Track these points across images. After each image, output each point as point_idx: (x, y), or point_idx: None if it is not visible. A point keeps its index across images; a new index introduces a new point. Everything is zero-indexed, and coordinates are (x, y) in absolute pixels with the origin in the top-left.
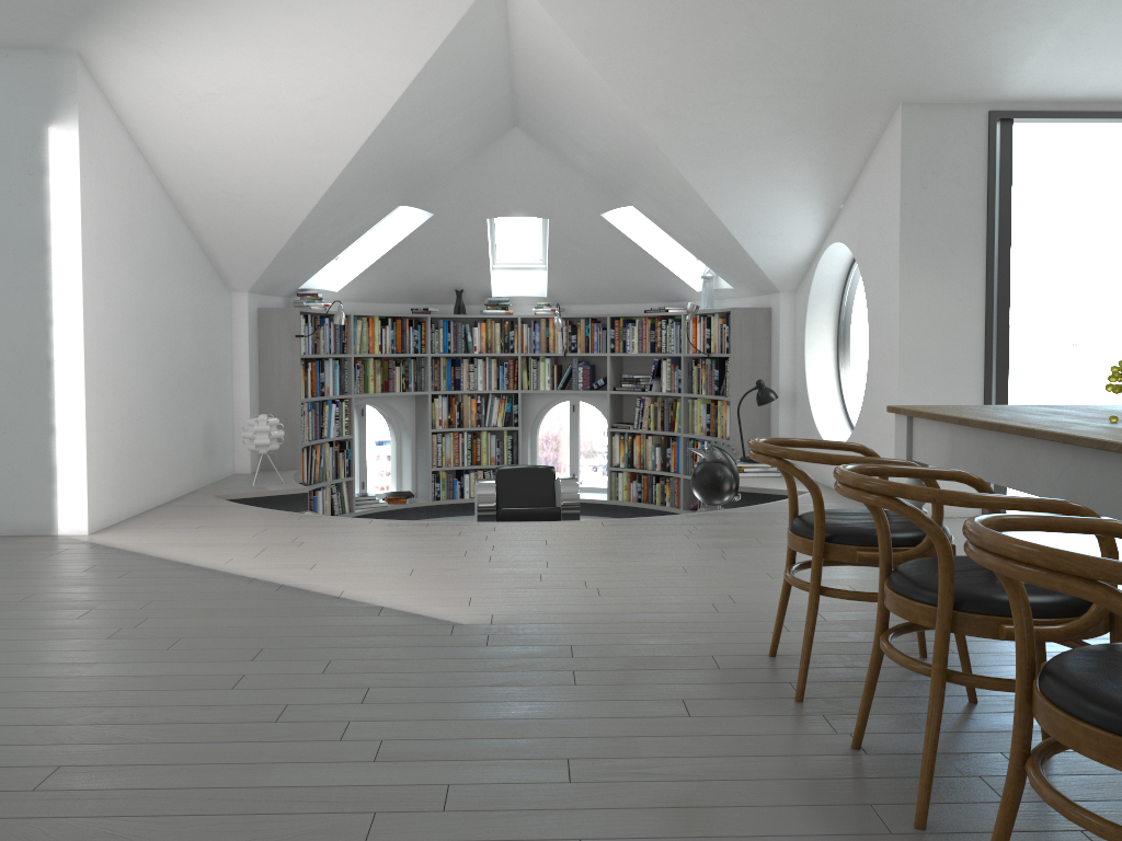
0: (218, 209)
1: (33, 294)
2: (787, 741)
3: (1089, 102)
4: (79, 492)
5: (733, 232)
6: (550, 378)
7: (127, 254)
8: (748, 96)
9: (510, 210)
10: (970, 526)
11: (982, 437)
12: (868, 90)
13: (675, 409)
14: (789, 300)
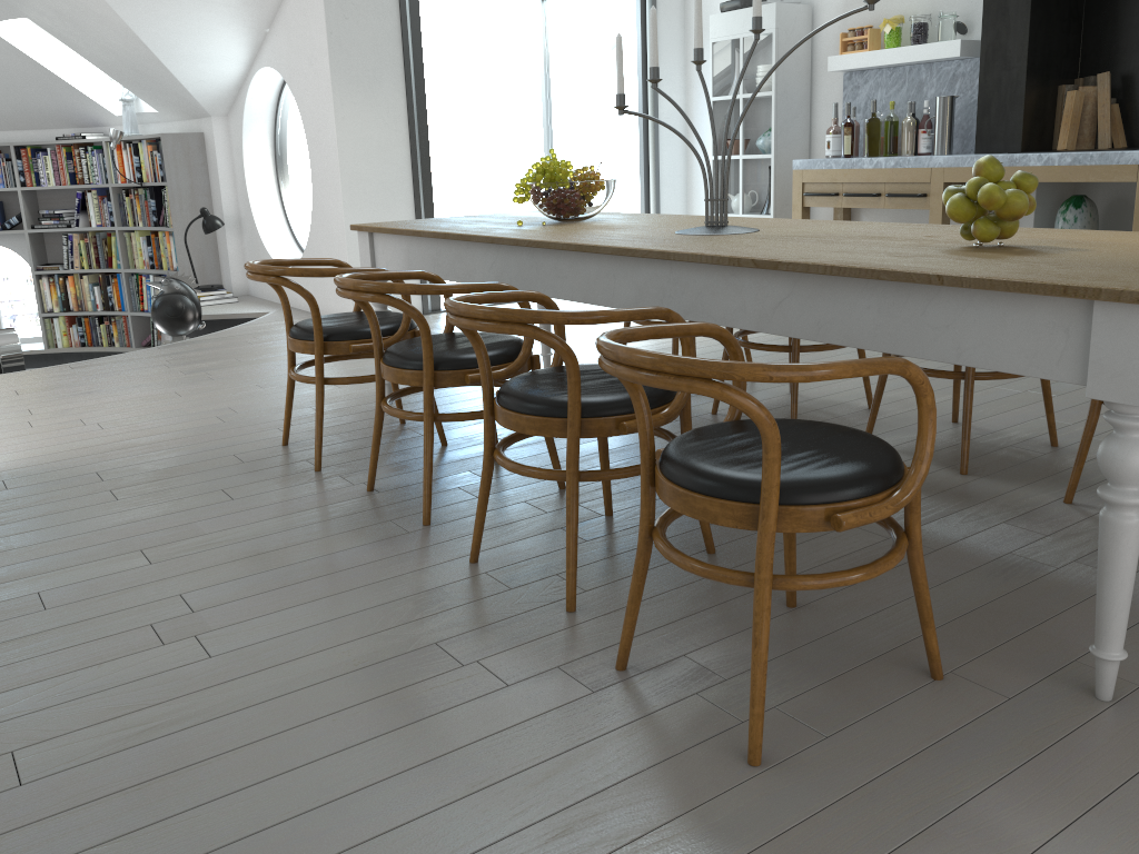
0: None
1: None
2: (318, 498)
3: None
4: None
5: (158, 54)
6: None
7: None
8: None
9: None
10: (450, 302)
11: (431, 245)
12: None
13: (110, 244)
14: (222, 125)
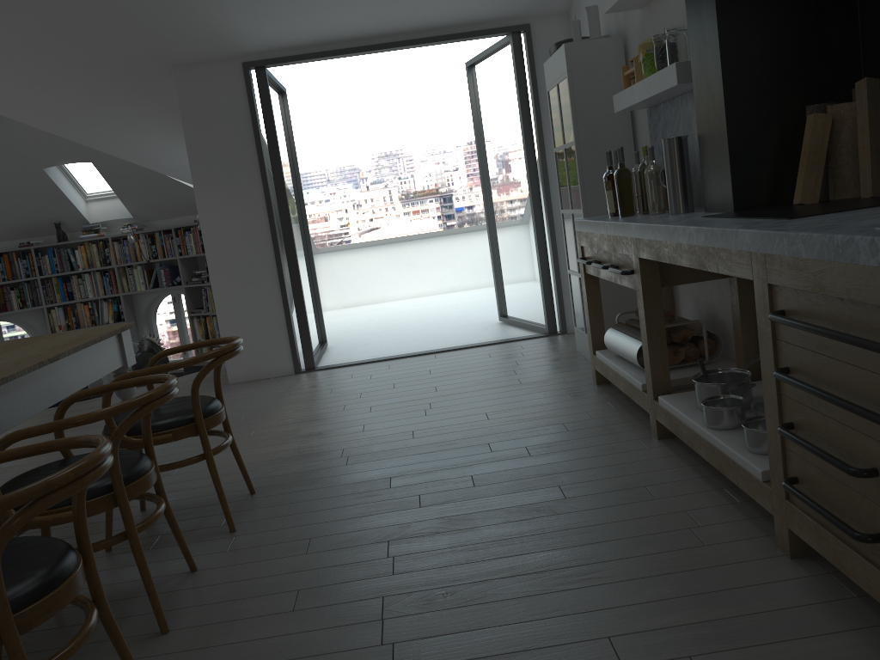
0: None
1: None
2: None
3: (320, 44)
4: None
5: (152, 169)
6: (144, 280)
7: None
8: (46, 79)
9: (57, 160)
10: None
11: None
12: (135, 61)
13: None
14: None
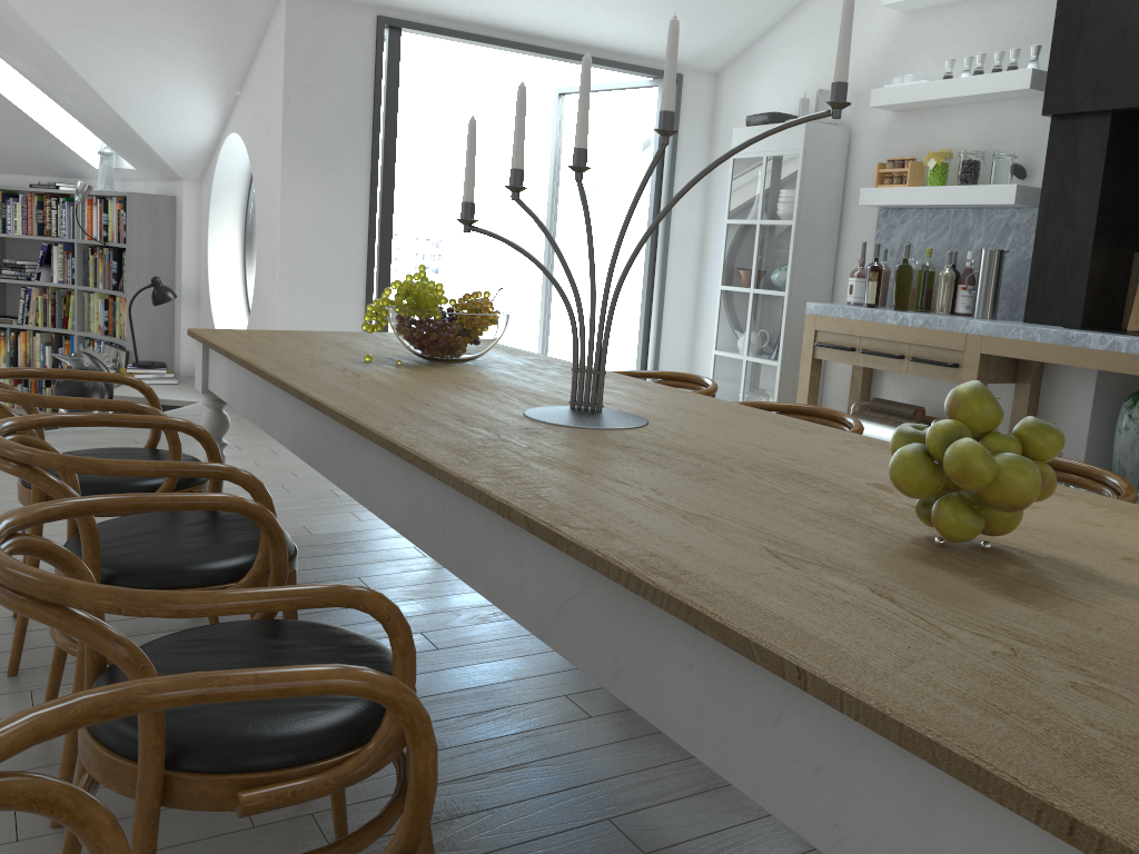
0: None
1: None
2: None
3: (473, 24)
4: None
5: (114, 106)
6: None
7: None
8: None
9: None
10: None
11: (247, 372)
12: None
13: (69, 303)
14: (194, 190)
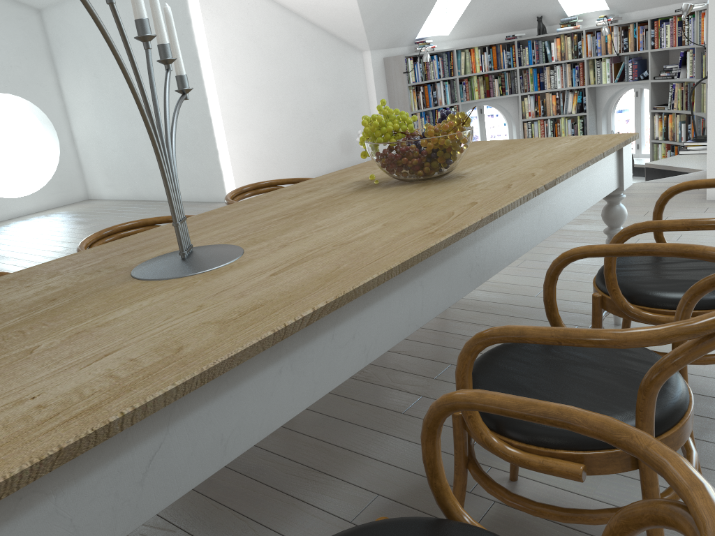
0: (315, 11)
1: (199, 85)
2: None
3: None
4: (231, 182)
5: None
6: (610, 74)
7: (251, 53)
8: None
9: None
10: None
11: None
12: None
13: (694, 92)
14: None
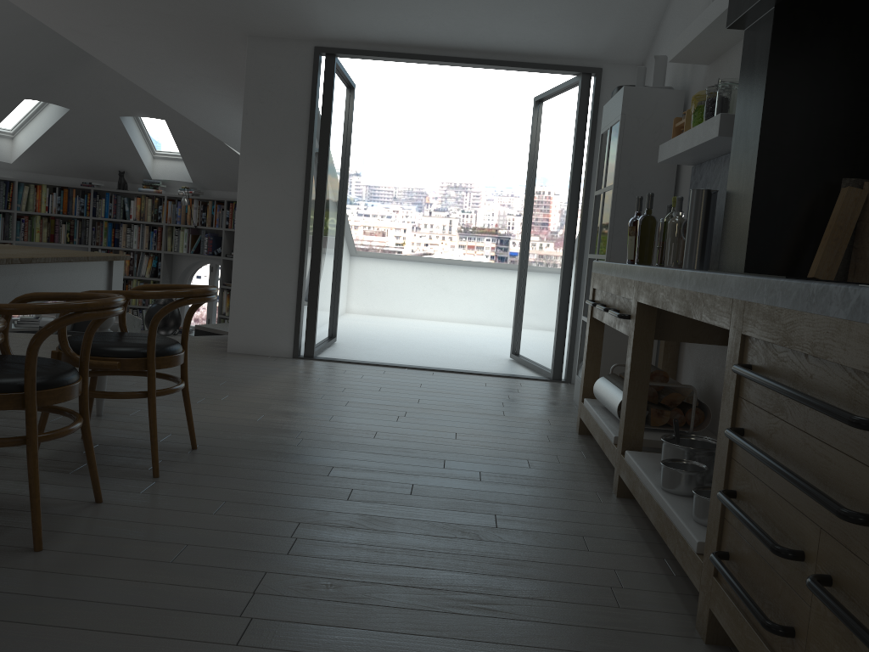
0: None
1: None
2: None
3: (393, 45)
4: None
5: (213, 134)
6: (188, 244)
7: None
8: (129, 22)
9: (134, 111)
10: None
11: None
12: (214, 23)
13: None
14: None
